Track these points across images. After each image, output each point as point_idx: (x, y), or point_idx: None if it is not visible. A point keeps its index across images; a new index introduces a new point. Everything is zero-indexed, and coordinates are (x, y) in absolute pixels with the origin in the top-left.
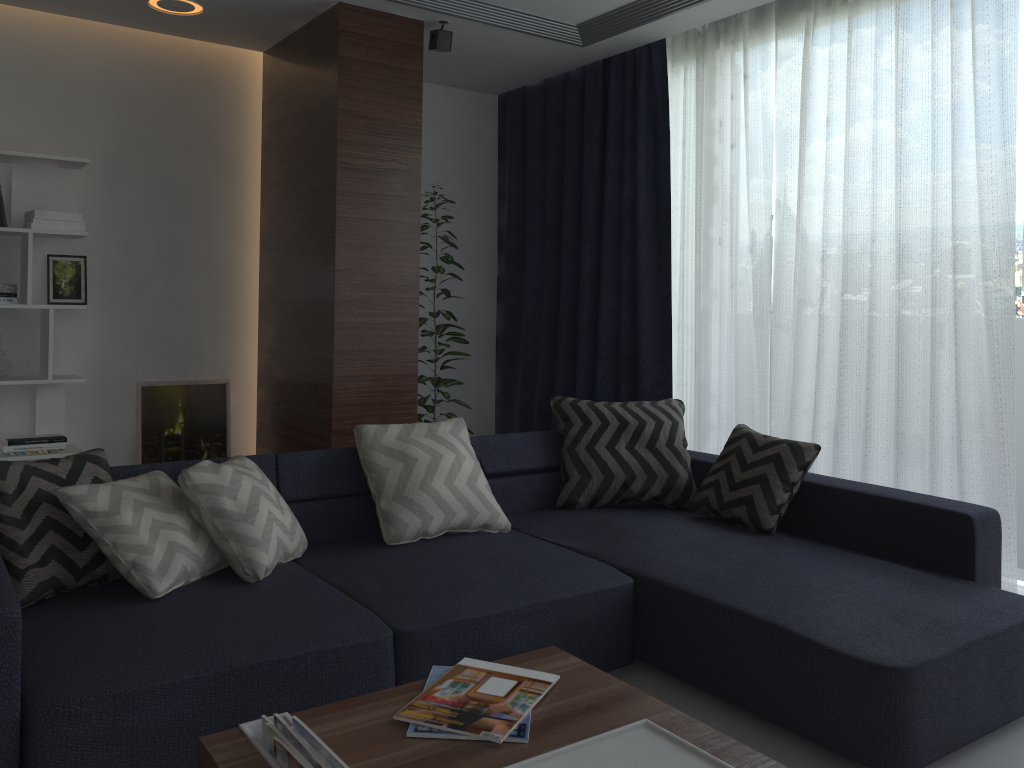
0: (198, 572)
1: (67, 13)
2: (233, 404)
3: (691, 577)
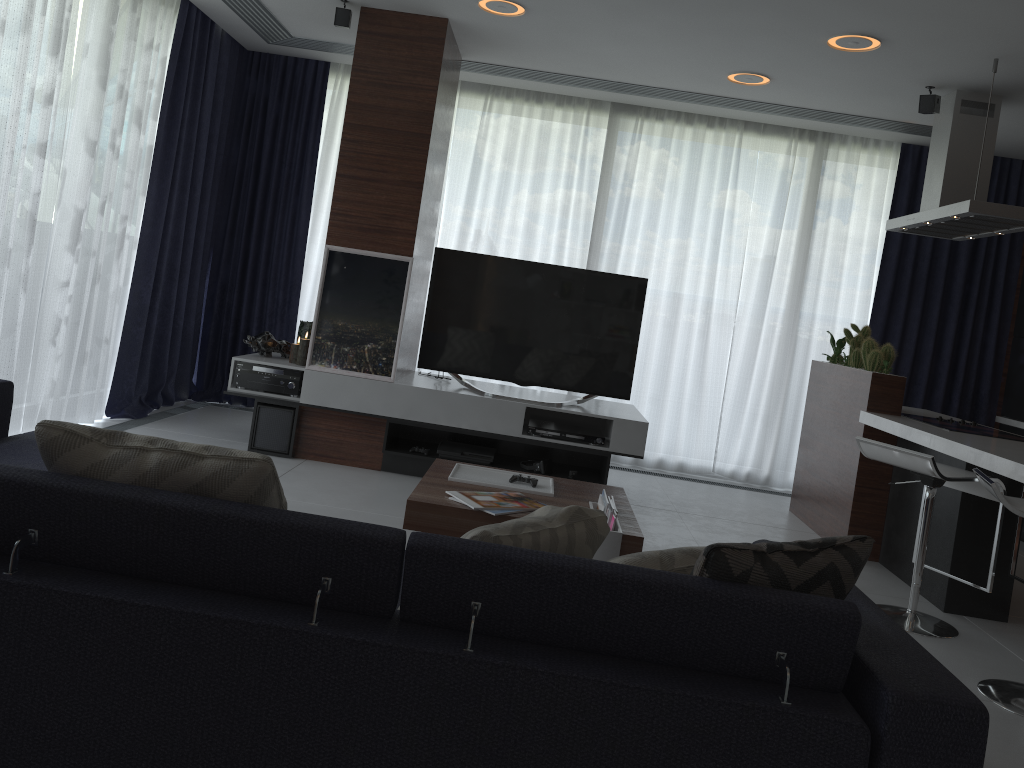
0: None
1: None
2: None
3: None
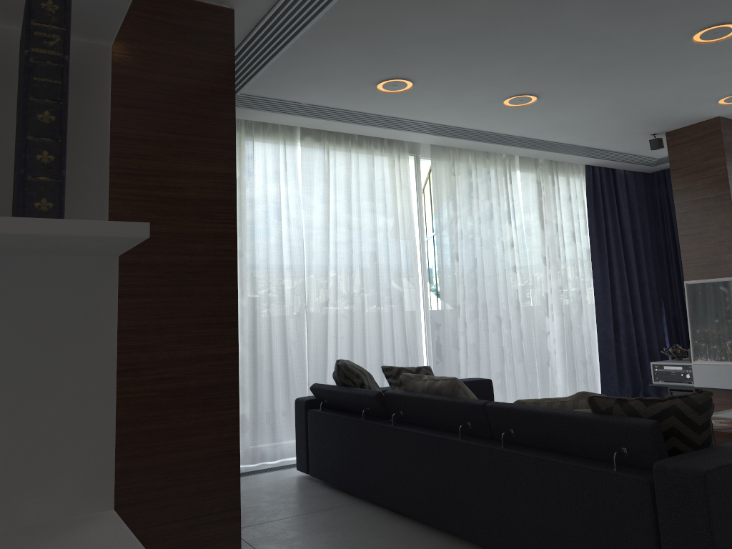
0: None
1: None
2: None
3: None
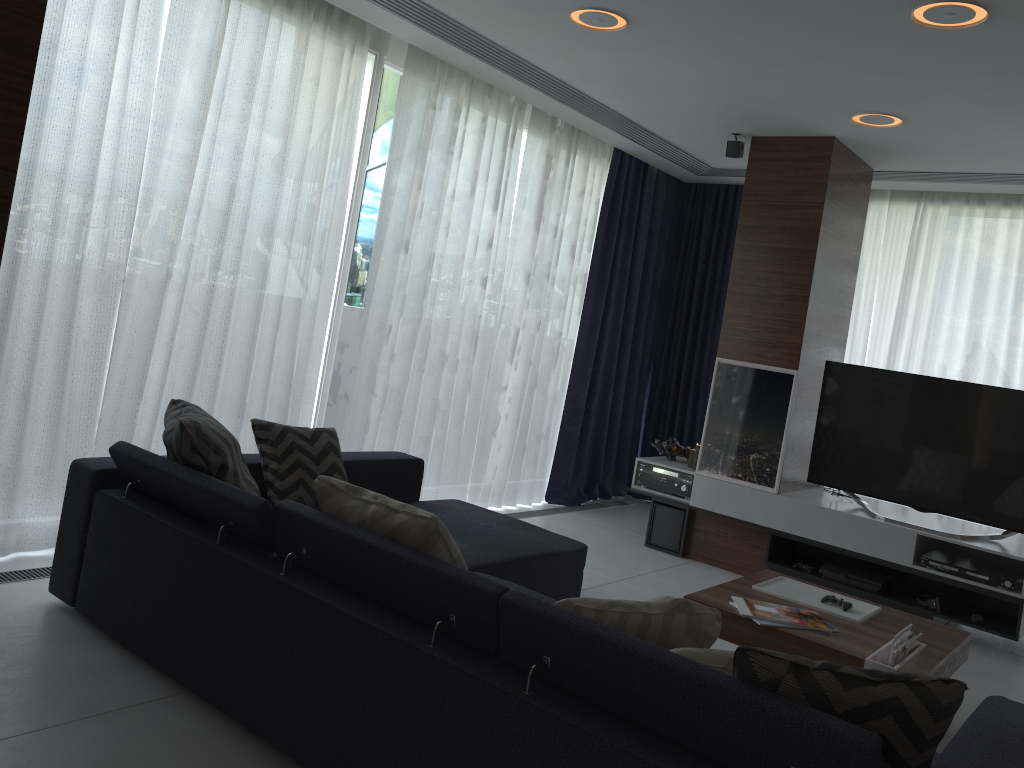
0: None
1: None
2: None
3: (482, 552)
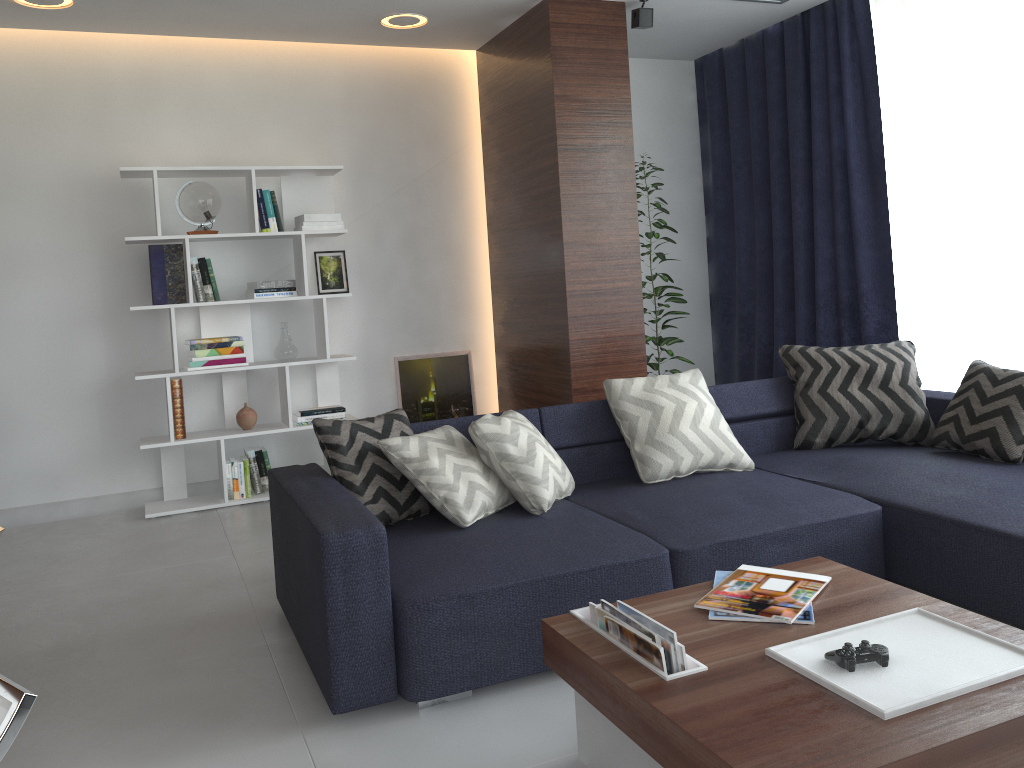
0: (493, 507)
1: (313, 40)
2: (475, 372)
3: (940, 502)
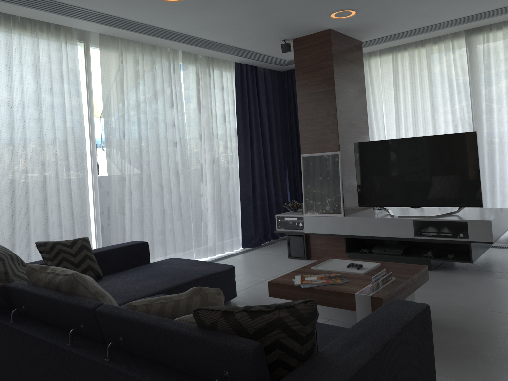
0: None
1: None
2: None
3: (166, 283)
